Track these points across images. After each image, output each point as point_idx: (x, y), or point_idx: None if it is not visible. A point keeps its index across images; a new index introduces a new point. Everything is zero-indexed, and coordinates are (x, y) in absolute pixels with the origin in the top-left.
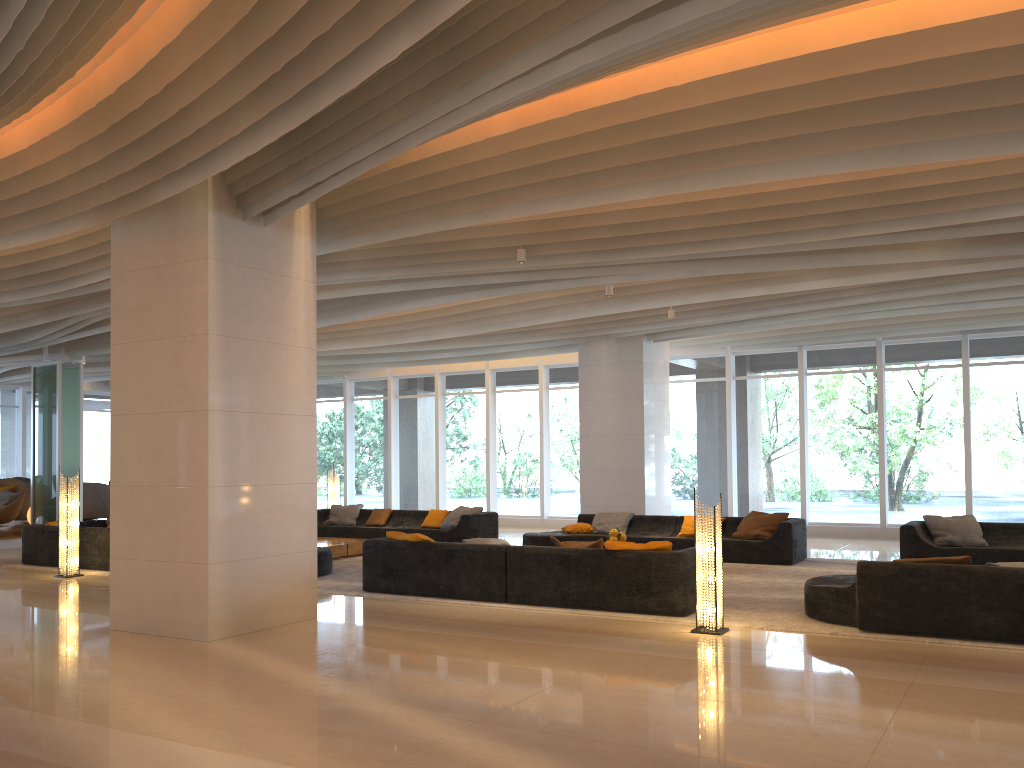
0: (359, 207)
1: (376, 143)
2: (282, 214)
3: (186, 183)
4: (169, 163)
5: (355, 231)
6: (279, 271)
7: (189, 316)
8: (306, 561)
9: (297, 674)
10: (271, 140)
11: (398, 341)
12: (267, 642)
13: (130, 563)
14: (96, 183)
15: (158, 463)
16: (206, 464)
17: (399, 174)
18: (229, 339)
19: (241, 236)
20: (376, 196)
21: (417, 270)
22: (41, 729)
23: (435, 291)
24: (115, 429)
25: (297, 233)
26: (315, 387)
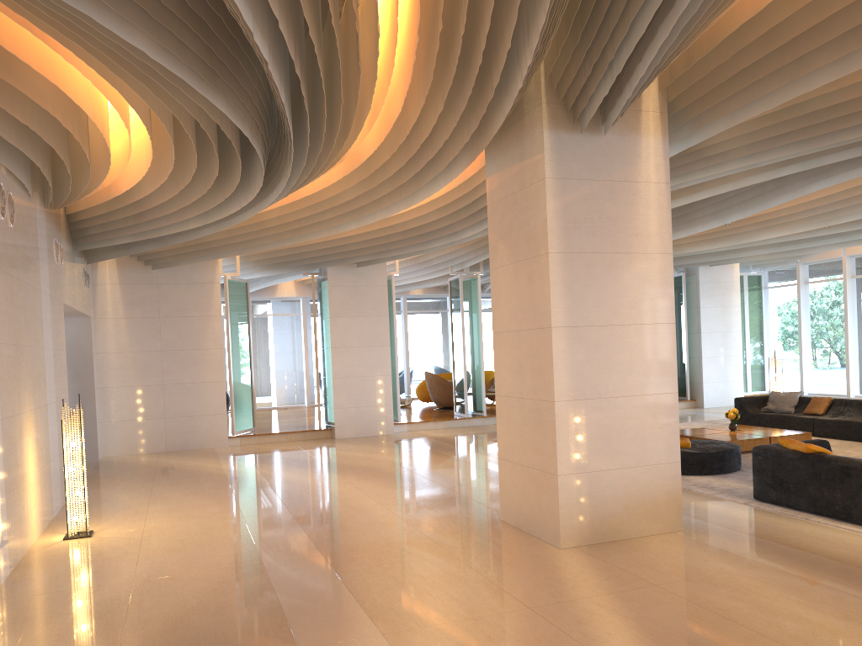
0: (705, 91)
1: (650, 9)
2: (613, 118)
3: (505, 109)
4: (487, 94)
5: (708, 118)
6: (625, 178)
7: (535, 237)
8: (667, 473)
9: (602, 613)
10: (535, 42)
11: (832, 222)
12: (610, 559)
13: (509, 465)
14: (452, 128)
15: (521, 377)
16: (552, 379)
17: (738, 40)
18: (571, 255)
19: (580, 150)
20: (721, 73)
21: (803, 146)
22: (349, 637)
23: (847, 164)
24: (495, 345)
25: (645, 134)
26: (672, 293)
